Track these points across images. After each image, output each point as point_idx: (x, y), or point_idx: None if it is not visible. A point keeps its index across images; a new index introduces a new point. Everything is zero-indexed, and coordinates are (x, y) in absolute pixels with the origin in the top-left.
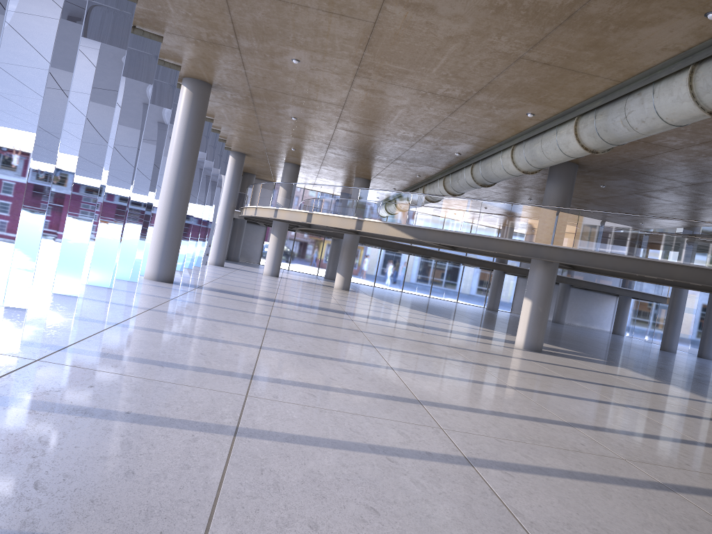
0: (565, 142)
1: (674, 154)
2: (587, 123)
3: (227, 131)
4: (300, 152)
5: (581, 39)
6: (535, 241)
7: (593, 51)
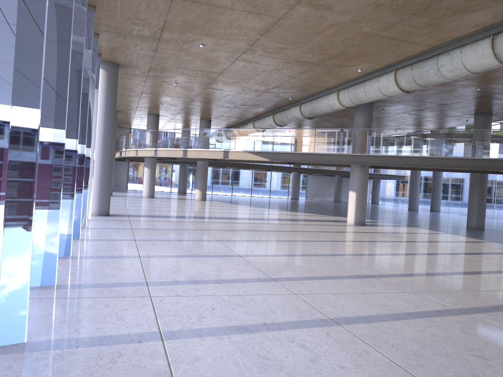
0: (385, 87)
1: (443, 87)
2: (404, 74)
3: None
4: (165, 106)
5: (424, 22)
6: (357, 153)
7: (427, 29)
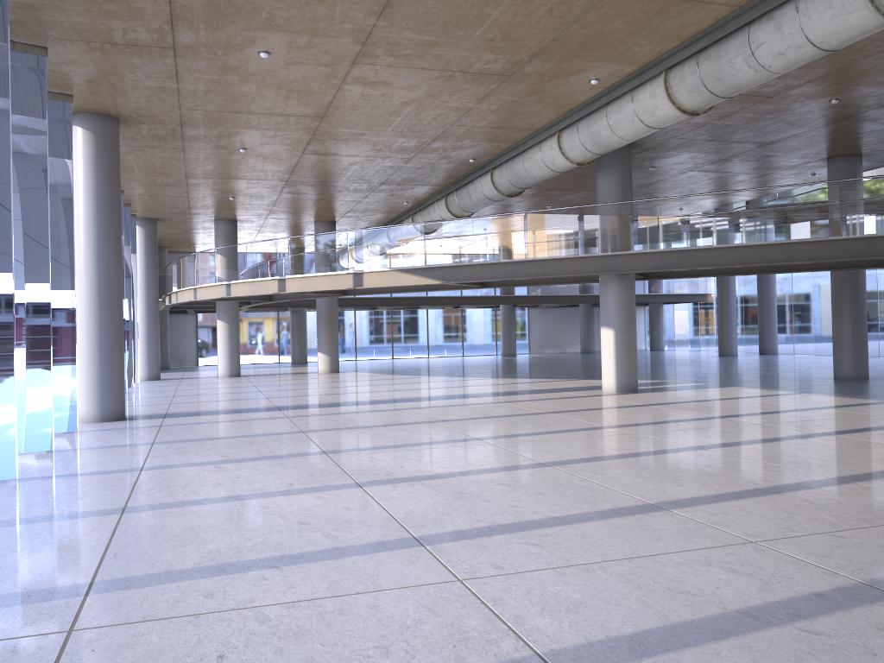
0: (649, 109)
1: (764, 105)
2: (684, 76)
3: (134, 188)
4: (240, 201)
5: None
6: (608, 251)
7: None
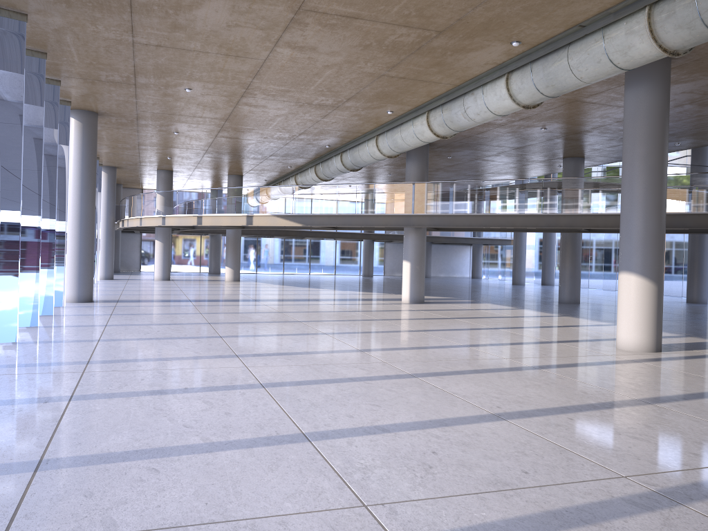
0: (421, 132)
1: (502, 129)
2: (436, 116)
3: (103, 149)
4: (175, 160)
5: (427, 61)
6: (406, 212)
7: (436, 67)
